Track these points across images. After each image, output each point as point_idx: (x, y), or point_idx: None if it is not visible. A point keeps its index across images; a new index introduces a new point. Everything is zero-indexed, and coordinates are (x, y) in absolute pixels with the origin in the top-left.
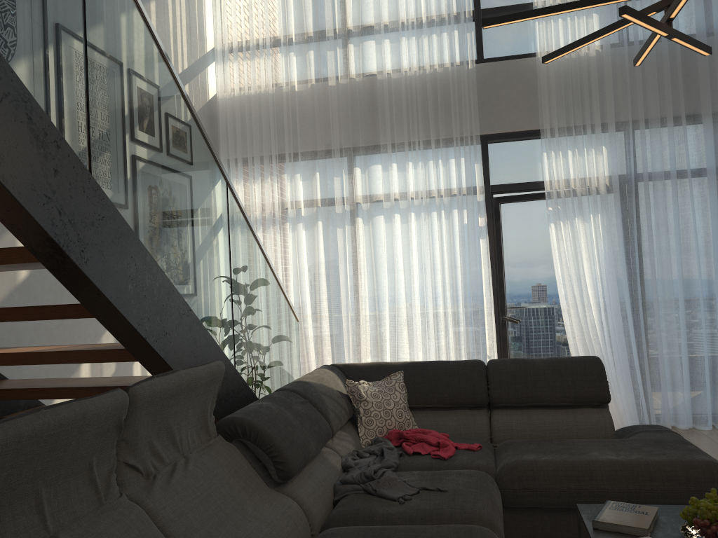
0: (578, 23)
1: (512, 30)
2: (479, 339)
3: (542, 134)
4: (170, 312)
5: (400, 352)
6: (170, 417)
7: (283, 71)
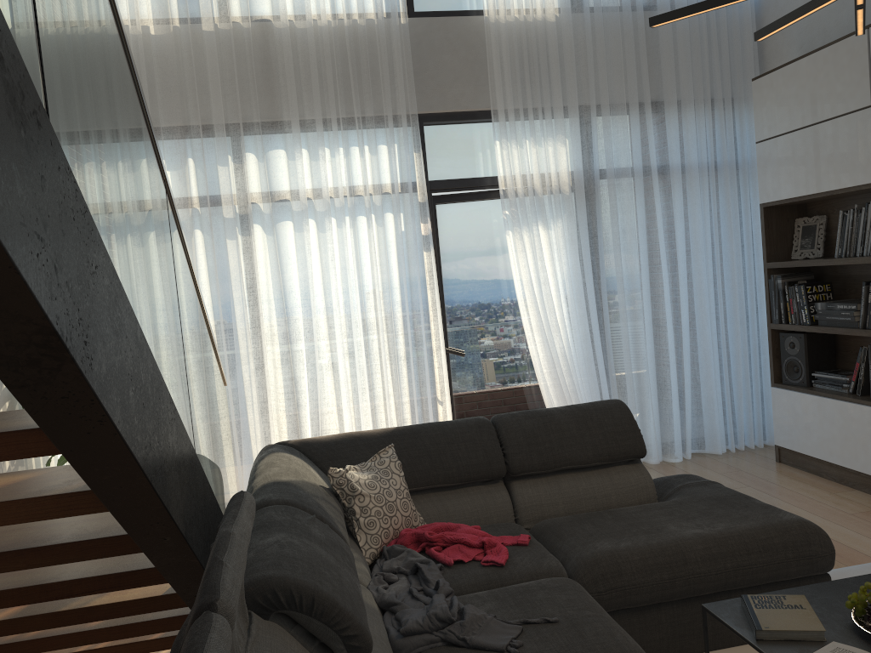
0: None
1: None
2: (428, 381)
3: (493, 116)
4: (163, 421)
5: (322, 406)
6: None
7: (129, 2)
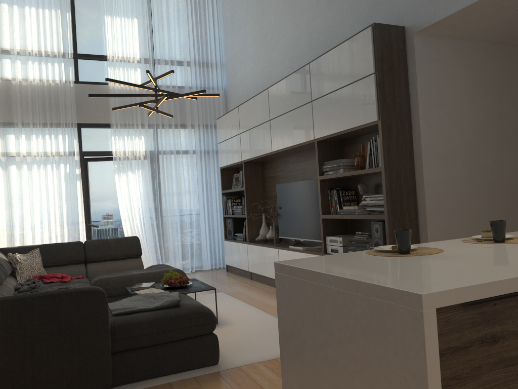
0: (130, 72)
1: (95, 68)
2: (76, 236)
3: (111, 126)
4: None
5: None
6: None
7: None
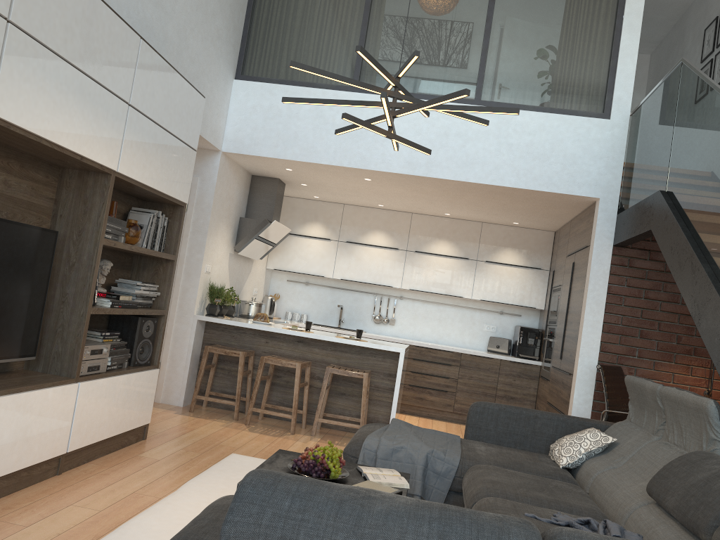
0: None
1: None
2: None
3: None
4: None
5: None
6: (679, 417)
7: None
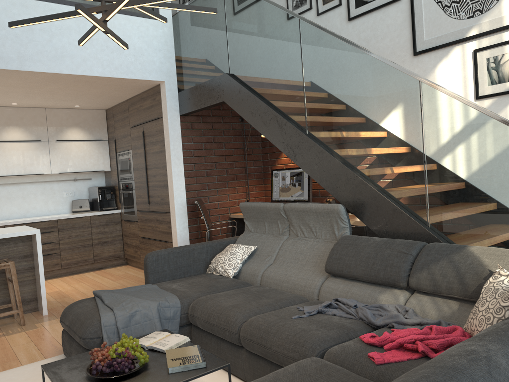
0: None
1: None
2: None
3: None
4: (340, 177)
5: None
6: (306, 220)
7: None
